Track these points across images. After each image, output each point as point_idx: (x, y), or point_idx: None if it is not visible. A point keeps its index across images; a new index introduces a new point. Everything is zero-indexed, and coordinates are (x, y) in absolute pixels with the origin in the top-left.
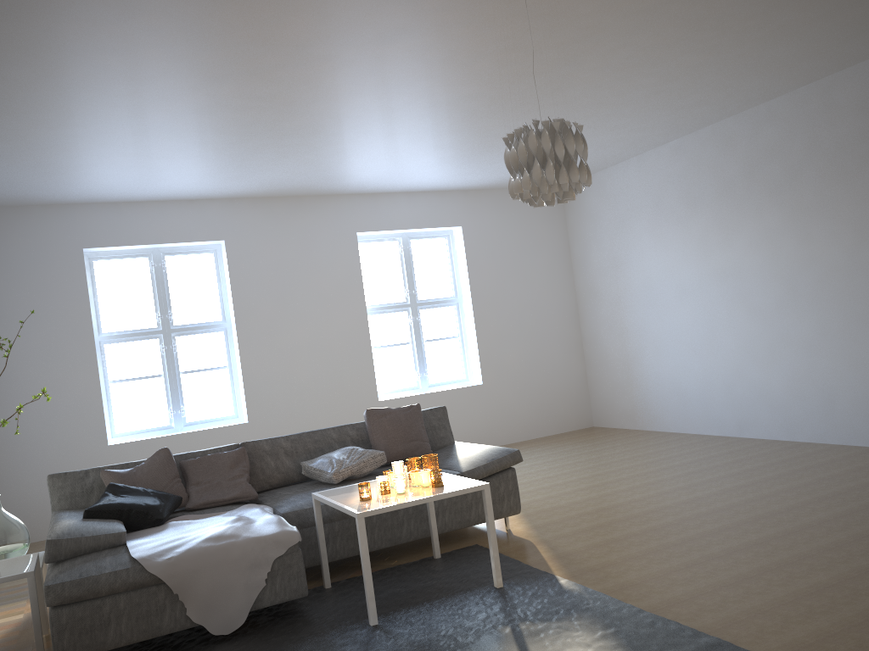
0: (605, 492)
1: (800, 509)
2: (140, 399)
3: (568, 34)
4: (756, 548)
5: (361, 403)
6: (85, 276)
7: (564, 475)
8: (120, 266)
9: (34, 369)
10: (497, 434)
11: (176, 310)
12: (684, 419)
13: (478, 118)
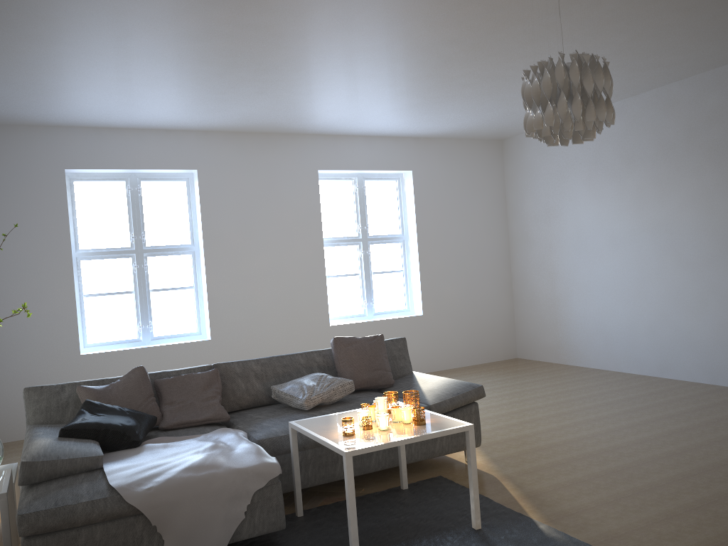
0: (551, 427)
1: None
2: (111, 313)
3: None
4: None
5: (314, 326)
6: (65, 195)
7: (505, 405)
8: (99, 188)
9: (13, 280)
10: (433, 361)
11: (148, 232)
12: (606, 357)
13: (451, 65)
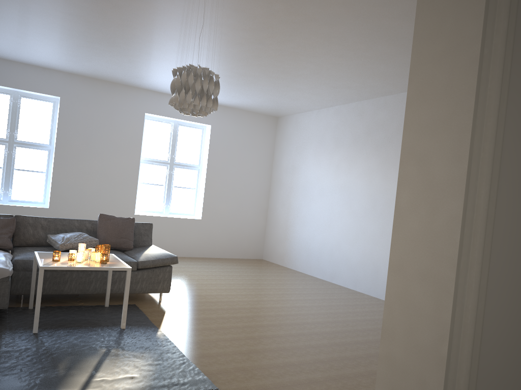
0: (231, 293)
1: (320, 324)
2: None
3: (252, 24)
4: (277, 338)
5: (123, 213)
6: None
7: (220, 280)
8: None
9: None
10: (203, 250)
11: (20, 131)
12: (306, 265)
13: (212, 62)
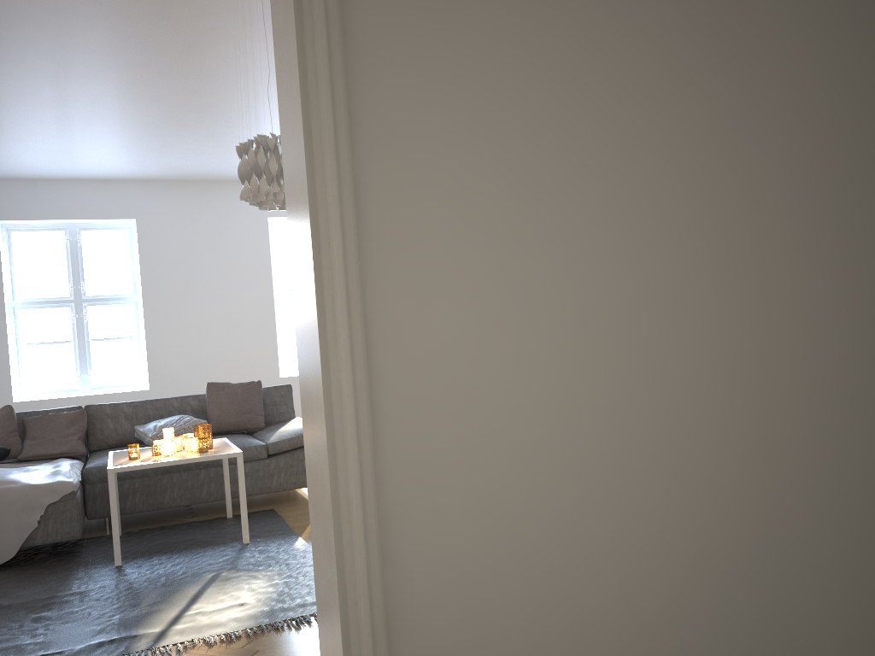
0: None
1: None
2: (50, 362)
3: None
4: None
5: (263, 378)
6: None
7: None
8: (38, 238)
9: None
10: None
11: (89, 282)
12: None
13: None
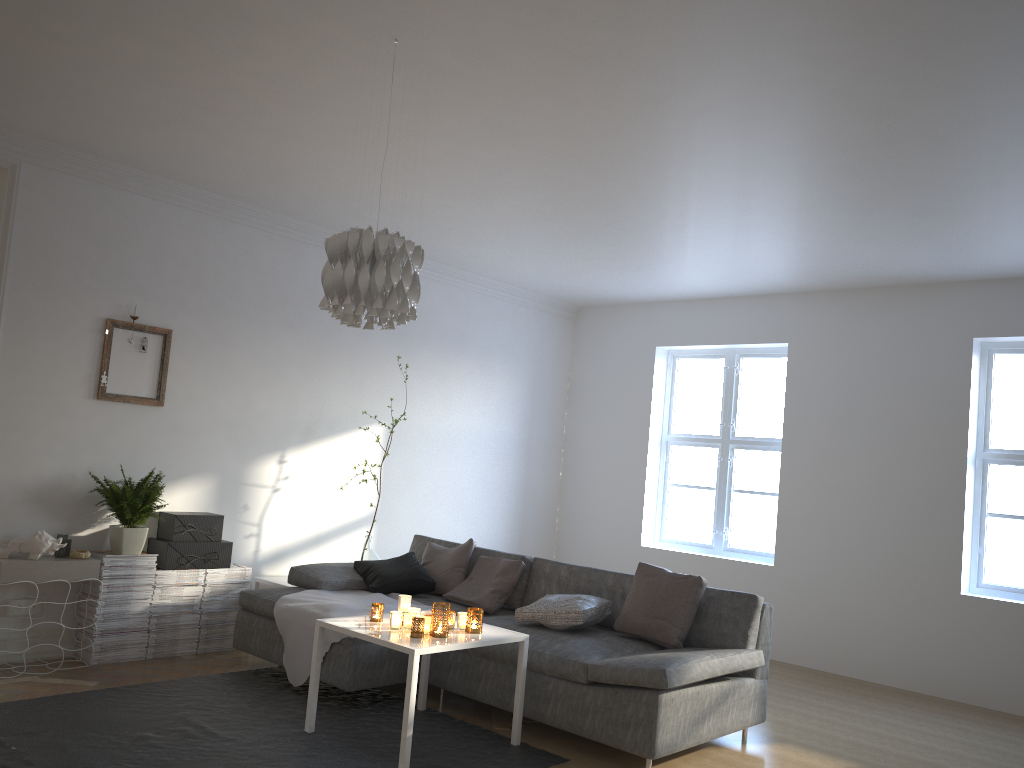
0: None
1: None
2: (691, 509)
3: (670, 64)
4: None
5: (931, 588)
6: (652, 374)
7: None
8: (699, 366)
9: (601, 456)
10: None
11: (741, 419)
12: None
13: (870, 171)
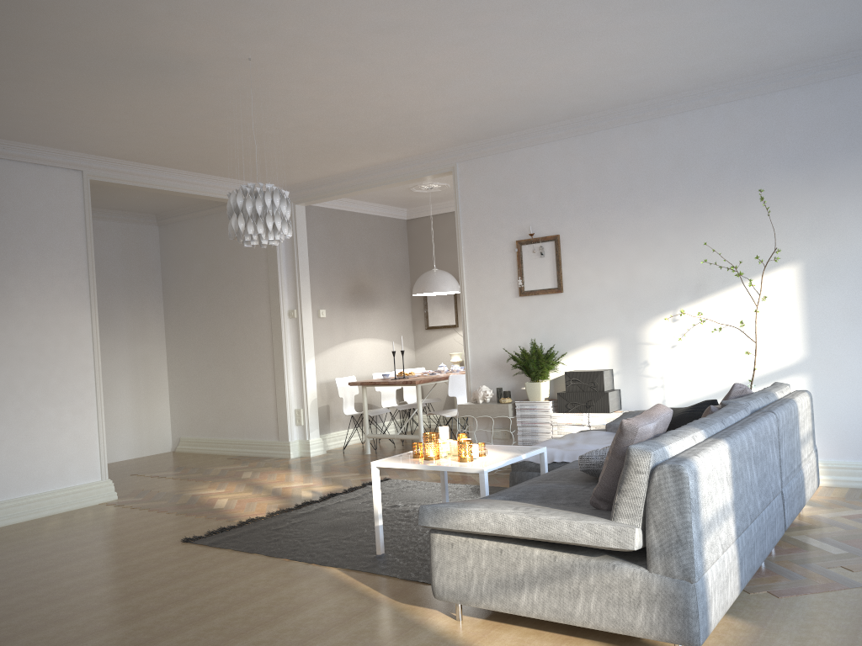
0: None
1: None
2: None
3: None
4: (129, 616)
5: None
6: None
7: None
8: None
9: None
10: None
11: None
12: None
13: None
